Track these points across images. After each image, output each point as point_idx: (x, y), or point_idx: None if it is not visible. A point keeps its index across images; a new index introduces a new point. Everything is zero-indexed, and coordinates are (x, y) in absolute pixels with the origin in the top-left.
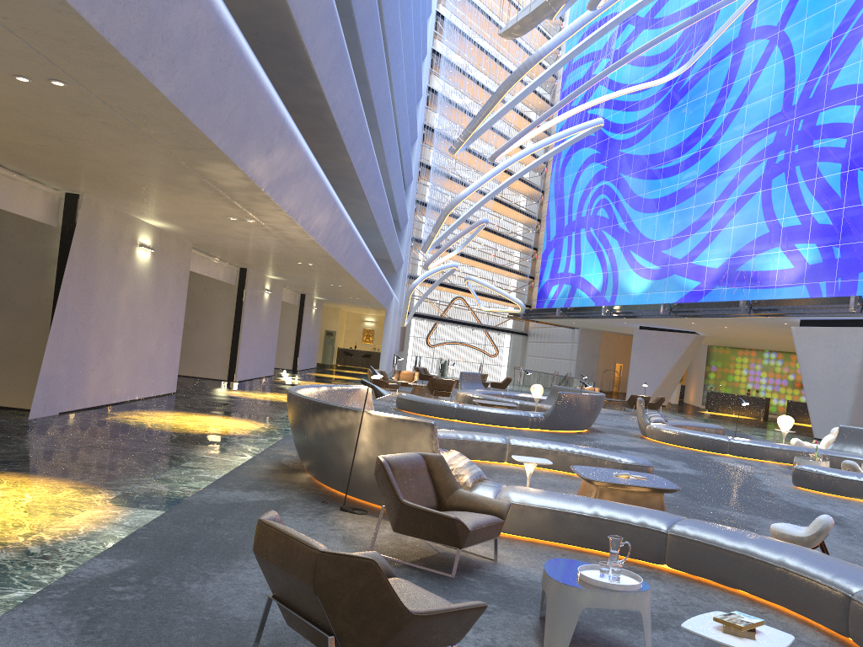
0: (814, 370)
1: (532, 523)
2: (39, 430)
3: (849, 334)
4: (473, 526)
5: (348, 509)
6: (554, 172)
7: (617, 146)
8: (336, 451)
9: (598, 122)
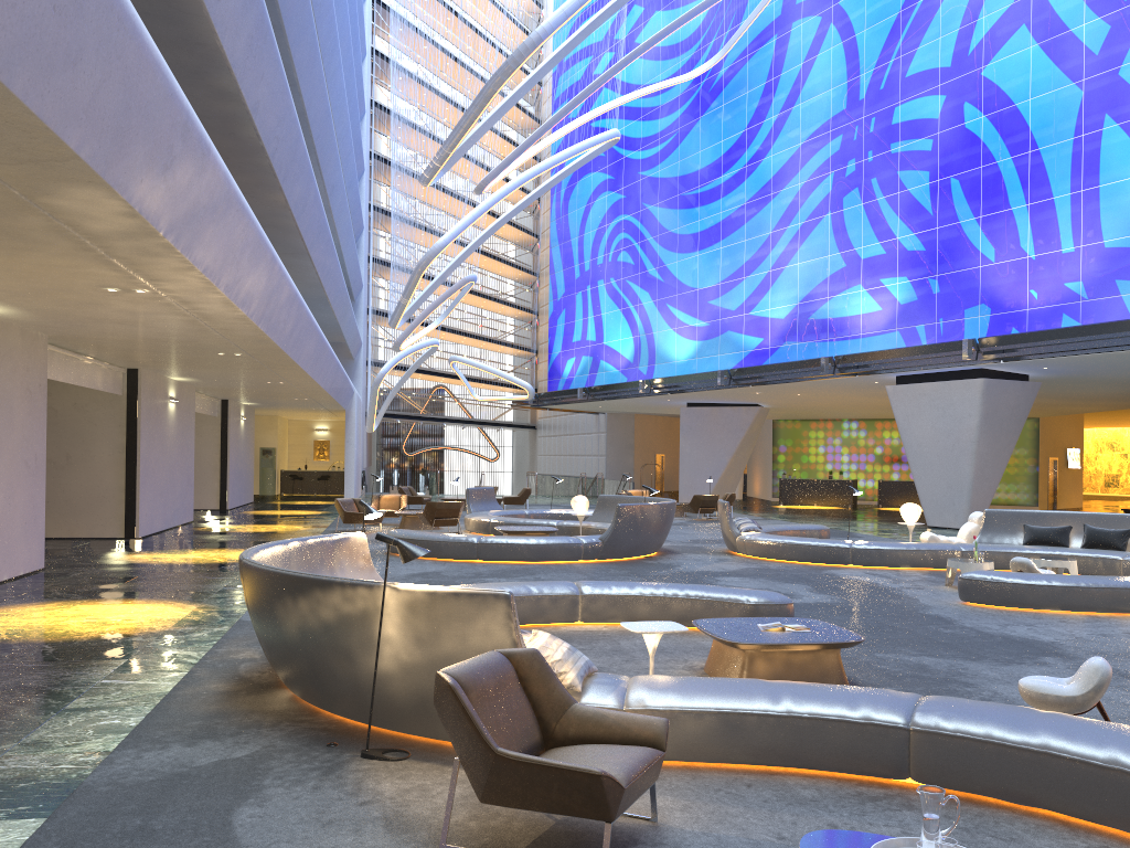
0: (920, 439)
1: (687, 738)
2: None
3: (960, 388)
4: (627, 779)
5: (376, 754)
6: (554, 207)
7: (636, 167)
8: (341, 655)
9: (614, 134)
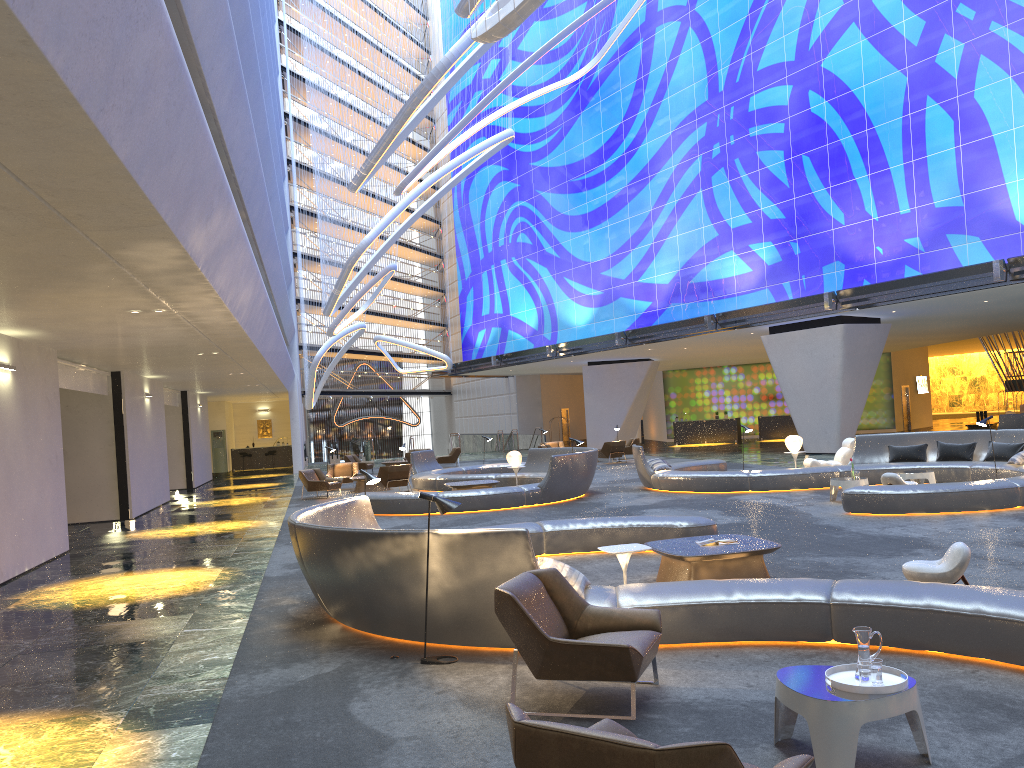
0: (793, 379)
1: (667, 626)
2: None
3: (824, 334)
4: (643, 651)
5: (432, 660)
6: (456, 198)
7: (527, 159)
8: (394, 589)
9: (509, 134)
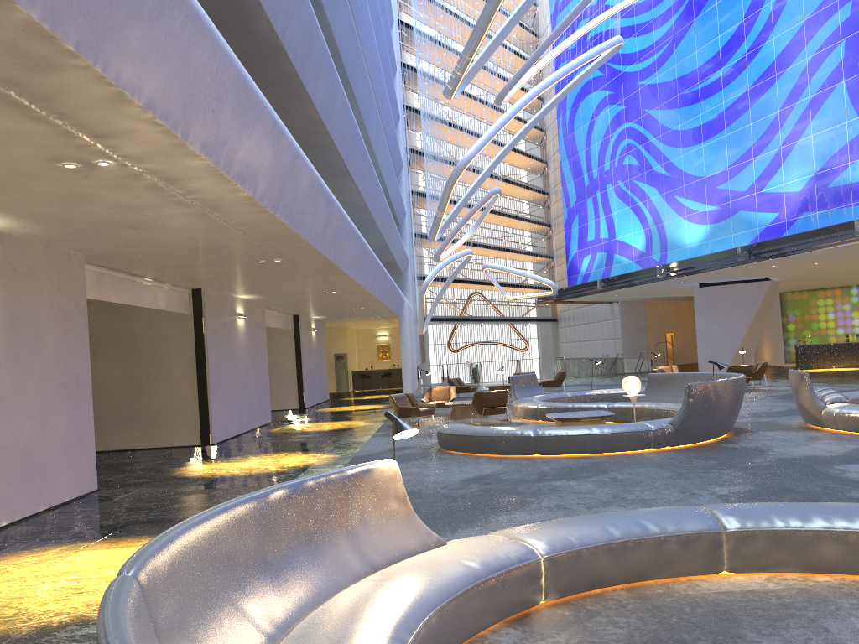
0: None
1: None
2: None
3: None
4: None
5: None
6: (561, 129)
7: (634, 79)
8: None
9: (617, 41)
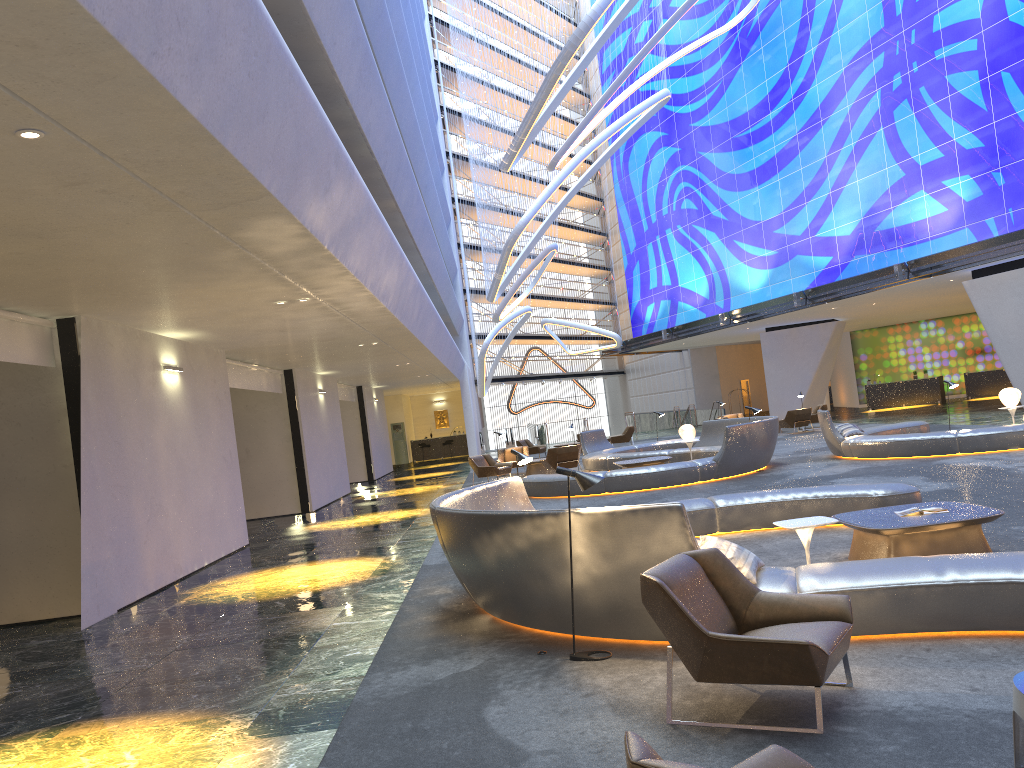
0: (1005, 327)
1: (861, 614)
2: (101, 643)
3: None
4: (828, 648)
5: (582, 656)
6: (615, 171)
7: (686, 120)
8: (538, 576)
9: (664, 94)
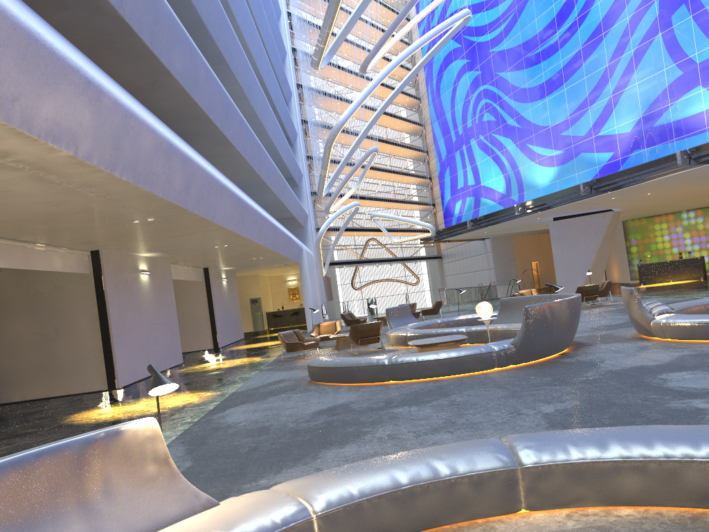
0: None
1: None
2: None
3: None
4: None
5: None
6: (430, 95)
7: (486, 47)
8: None
9: (465, 13)
